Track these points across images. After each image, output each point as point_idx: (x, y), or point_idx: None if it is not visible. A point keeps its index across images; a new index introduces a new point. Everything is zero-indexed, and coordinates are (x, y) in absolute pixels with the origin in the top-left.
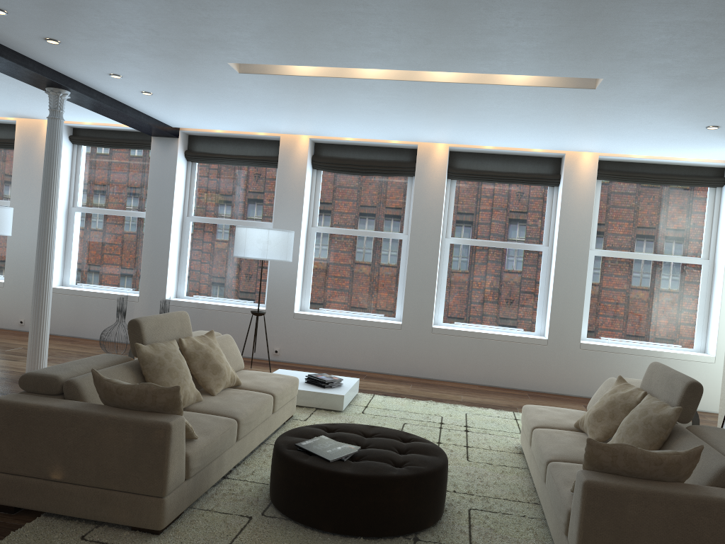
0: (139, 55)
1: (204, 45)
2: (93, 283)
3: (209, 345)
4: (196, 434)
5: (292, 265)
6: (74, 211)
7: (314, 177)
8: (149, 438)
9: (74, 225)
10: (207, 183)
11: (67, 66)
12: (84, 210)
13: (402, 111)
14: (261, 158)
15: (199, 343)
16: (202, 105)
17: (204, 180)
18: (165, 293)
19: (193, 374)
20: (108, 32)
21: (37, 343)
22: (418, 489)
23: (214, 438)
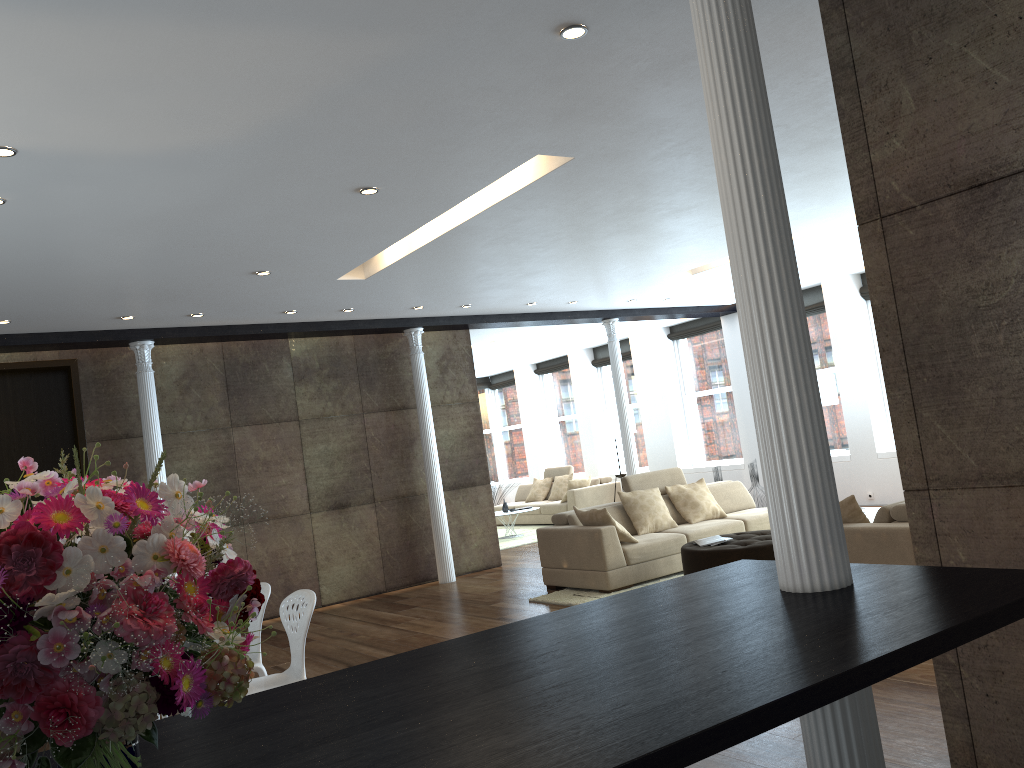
0: (623, 290)
1: (644, 276)
2: (713, 459)
3: (693, 489)
4: (642, 541)
5: (863, 405)
6: (686, 398)
7: (869, 308)
8: (593, 538)
9: (689, 410)
10: None
11: (600, 306)
12: (692, 395)
13: (856, 243)
14: (814, 306)
15: (682, 488)
16: (715, 291)
17: None
18: None
19: (677, 510)
20: (589, 290)
21: None
22: (747, 557)
23: (655, 543)
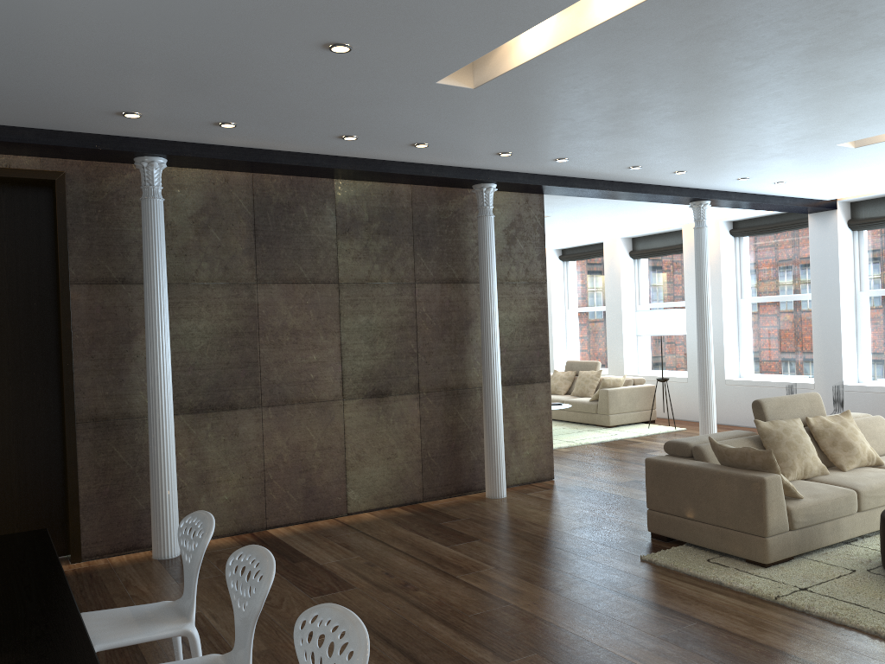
0: (752, 161)
1: (803, 141)
2: (768, 373)
3: (841, 424)
4: (804, 496)
5: None
6: (742, 302)
7: None
8: (749, 488)
9: (744, 316)
10: (879, 250)
11: (700, 183)
12: (751, 300)
13: None
14: None
15: (828, 422)
16: (842, 178)
17: (875, 248)
18: (841, 378)
19: (822, 450)
20: (717, 156)
21: (706, 429)
22: None
23: (823, 501)
